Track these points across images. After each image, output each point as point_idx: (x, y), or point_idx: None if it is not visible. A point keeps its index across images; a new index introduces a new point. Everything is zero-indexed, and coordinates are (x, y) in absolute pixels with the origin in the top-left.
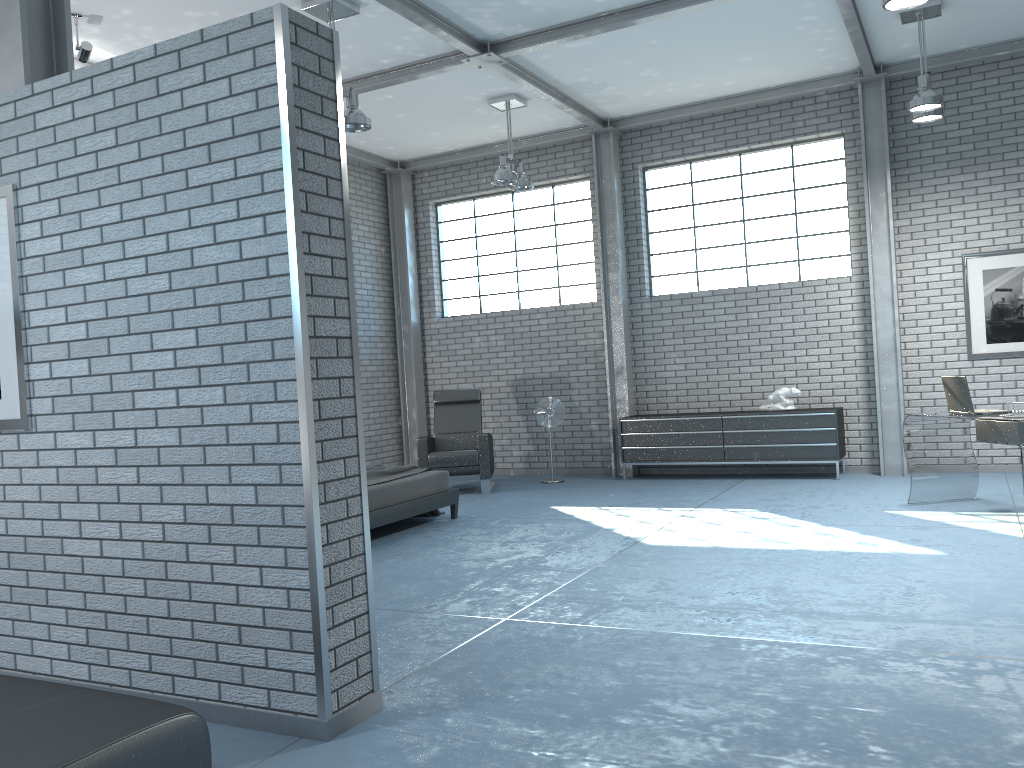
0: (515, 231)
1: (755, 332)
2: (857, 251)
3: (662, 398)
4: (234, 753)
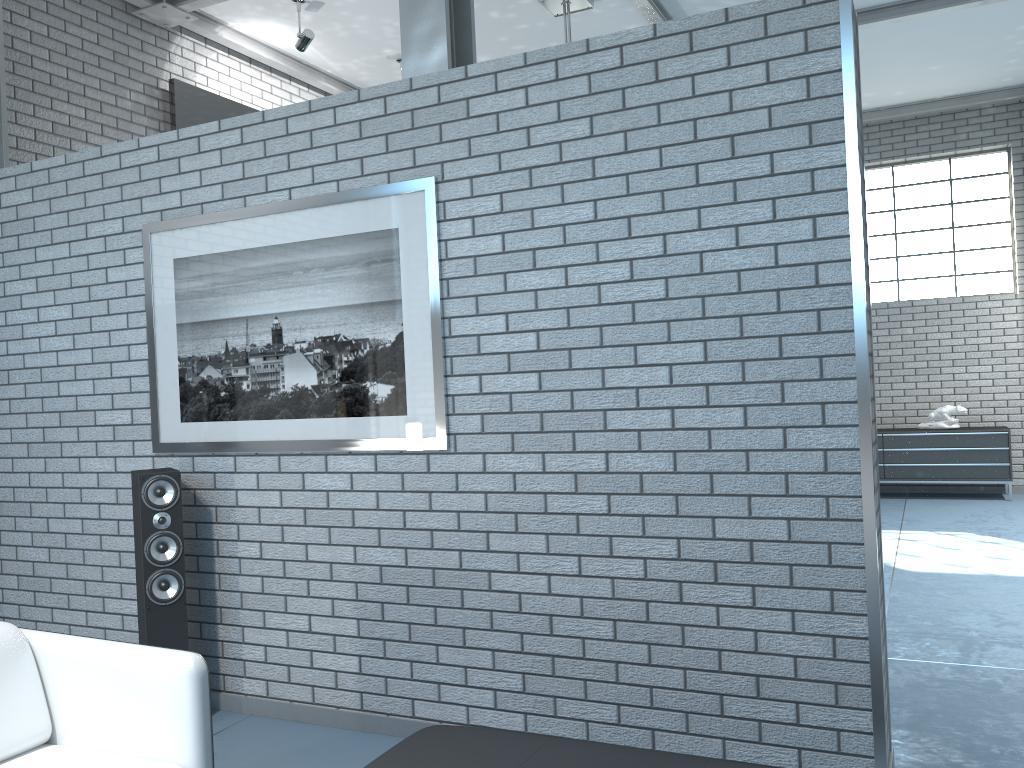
0: None
1: (910, 348)
2: (1023, 267)
3: None
4: None
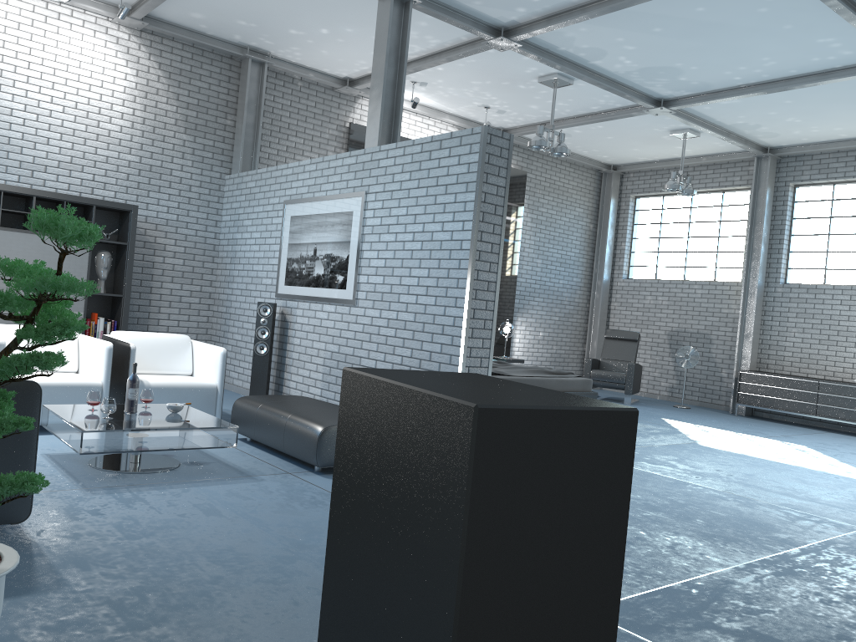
0: (689, 222)
1: None
2: None
3: (779, 361)
4: None
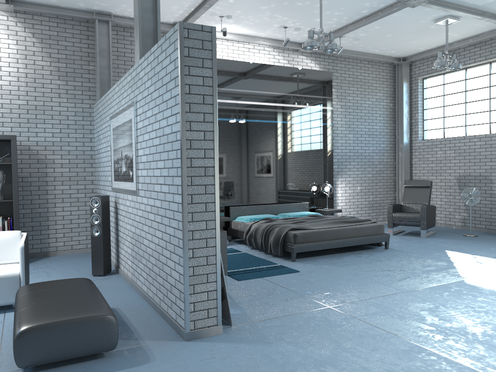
0: (466, 91)
1: None
2: None
3: None
4: (154, 335)
